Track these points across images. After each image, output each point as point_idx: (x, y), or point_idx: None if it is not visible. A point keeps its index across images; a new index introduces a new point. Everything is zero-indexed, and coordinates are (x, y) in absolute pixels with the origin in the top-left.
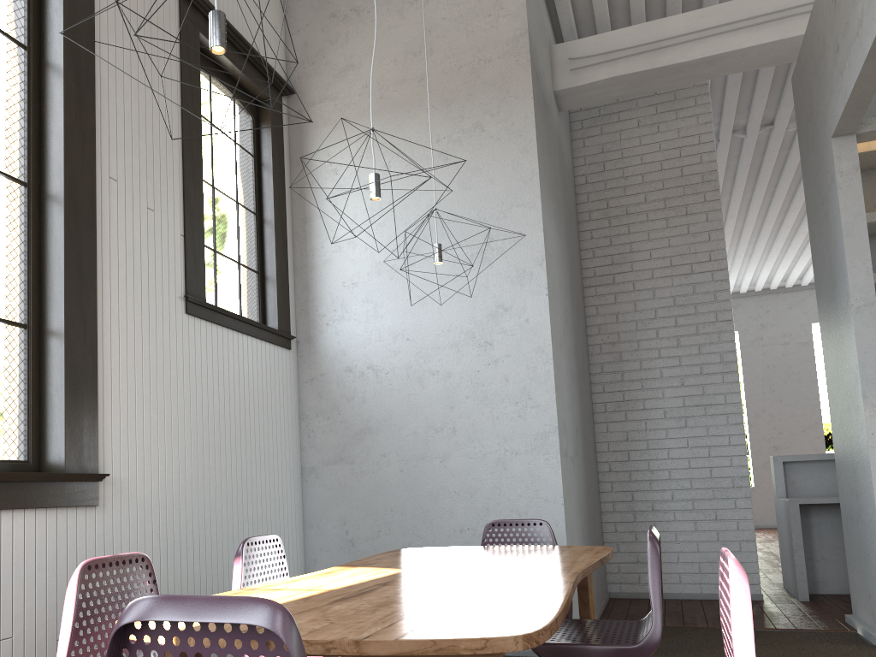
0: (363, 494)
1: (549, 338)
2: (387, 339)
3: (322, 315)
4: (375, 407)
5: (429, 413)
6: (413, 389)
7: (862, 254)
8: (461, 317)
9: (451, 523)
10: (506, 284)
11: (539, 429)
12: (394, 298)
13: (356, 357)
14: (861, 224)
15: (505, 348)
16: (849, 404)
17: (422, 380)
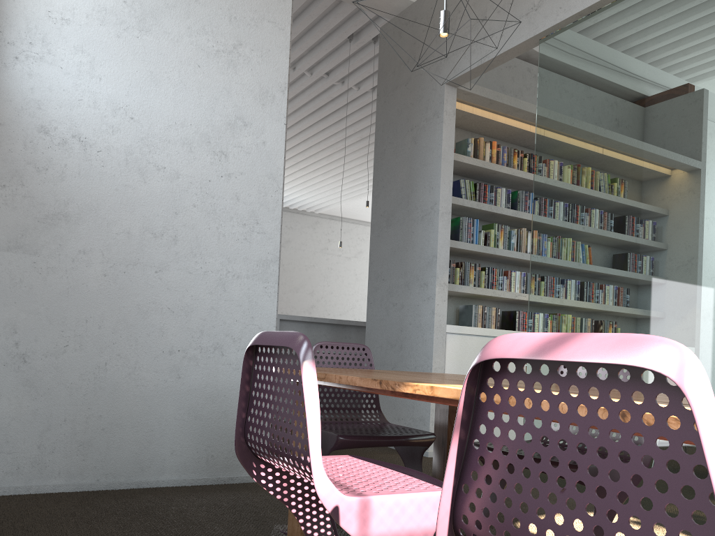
0: (47, 297)
1: (282, 168)
2: (105, 109)
3: (9, 42)
4: (77, 189)
5: (149, 214)
6: (132, 180)
7: (449, 176)
8: (198, 116)
9: (160, 343)
10: (248, 98)
11: (262, 256)
12: (120, 63)
13: (57, 117)
14: (451, 154)
15: (239, 165)
16: (408, 281)
17: (144, 172)
